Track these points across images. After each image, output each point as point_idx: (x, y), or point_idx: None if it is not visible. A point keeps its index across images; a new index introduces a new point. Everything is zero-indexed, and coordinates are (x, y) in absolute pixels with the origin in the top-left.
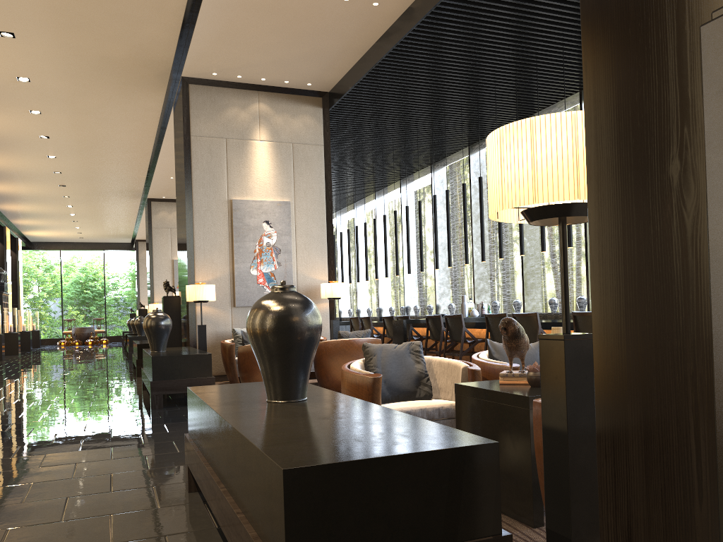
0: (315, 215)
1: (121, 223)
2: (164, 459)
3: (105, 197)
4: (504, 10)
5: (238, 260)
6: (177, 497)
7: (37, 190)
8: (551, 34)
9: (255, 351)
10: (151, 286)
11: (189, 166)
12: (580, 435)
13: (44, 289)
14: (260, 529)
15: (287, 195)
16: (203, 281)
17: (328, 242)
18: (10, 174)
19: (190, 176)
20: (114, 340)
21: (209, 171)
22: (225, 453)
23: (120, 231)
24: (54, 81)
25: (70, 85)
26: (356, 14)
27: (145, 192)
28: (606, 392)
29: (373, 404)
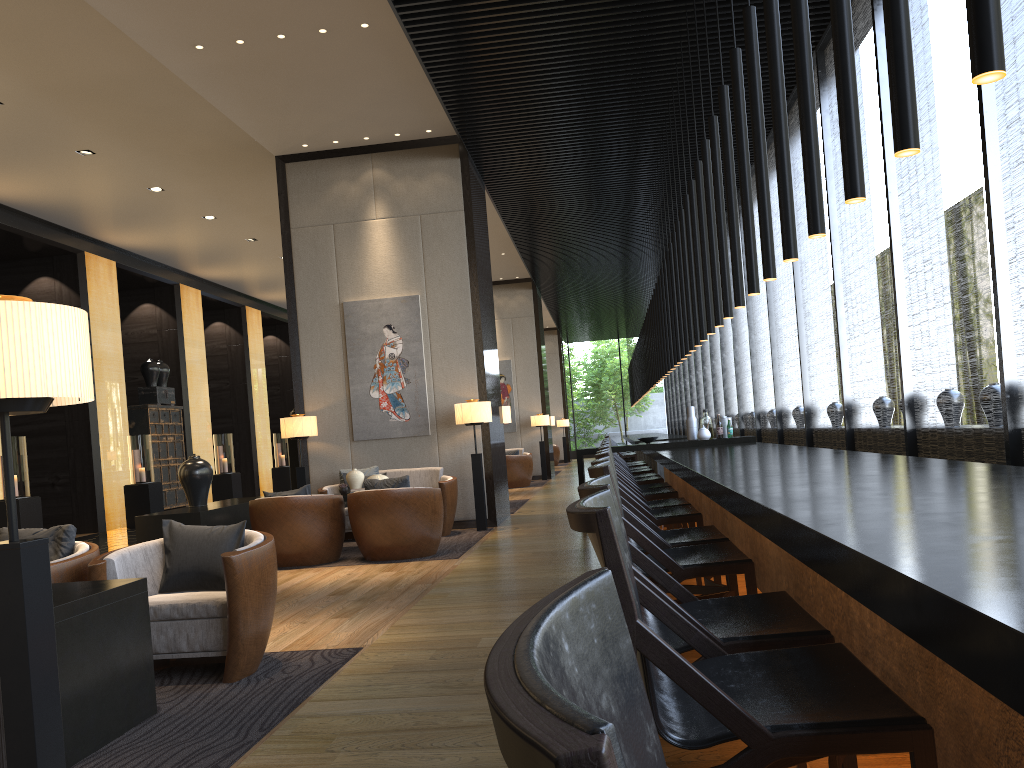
0: (455, 309)
1: None
2: None
3: None
4: None
5: (354, 381)
6: None
7: None
8: None
9: None
10: None
11: (290, 267)
12: None
13: None
14: None
15: (416, 287)
16: (314, 411)
17: (476, 344)
18: (272, 281)
19: (292, 280)
20: None
21: (314, 269)
22: None
23: None
24: (184, 185)
25: (204, 185)
26: (361, 42)
27: None
28: None
29: None
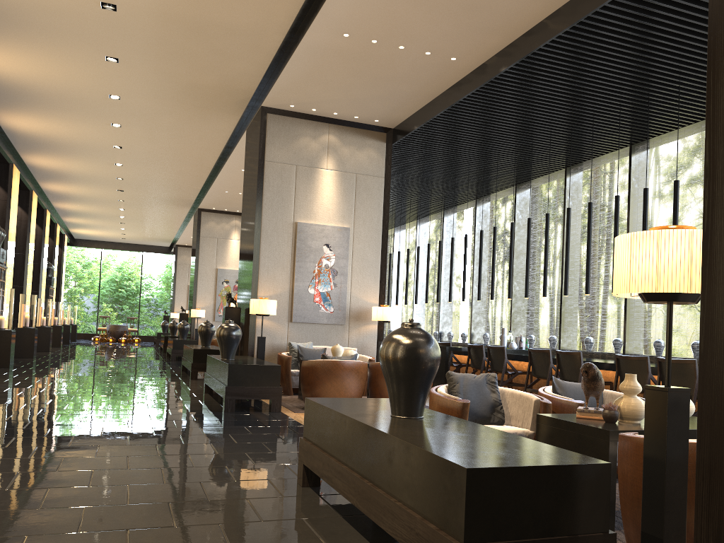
0: (371, 242)
1: (165, 228)
2: (264, 457)
3: (157, 203)
4: (572, 74)
5: (298, 279)
6: (294, 490)
7: (95, 192)
8: (611, 96)
9: (386, 375)
10: (194, 292)
11: (261, 188)
12: (674, 462)
13: (81, 285)
14: (427, 513)
15: (347, 222)
16: (265, 296)
17: (381, 268)
18: (75, 177)
19: (261, 198)
20: (144, 340)
21: (278, 194)
22: (373, 455)
23: (162, 236)
24: (141, 100)
25: (155, 105)
26: (434, 66)
27: (196, 202)
28: (706, 433)
29: (485, 426)
